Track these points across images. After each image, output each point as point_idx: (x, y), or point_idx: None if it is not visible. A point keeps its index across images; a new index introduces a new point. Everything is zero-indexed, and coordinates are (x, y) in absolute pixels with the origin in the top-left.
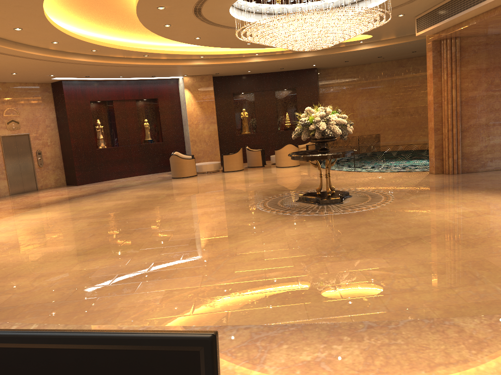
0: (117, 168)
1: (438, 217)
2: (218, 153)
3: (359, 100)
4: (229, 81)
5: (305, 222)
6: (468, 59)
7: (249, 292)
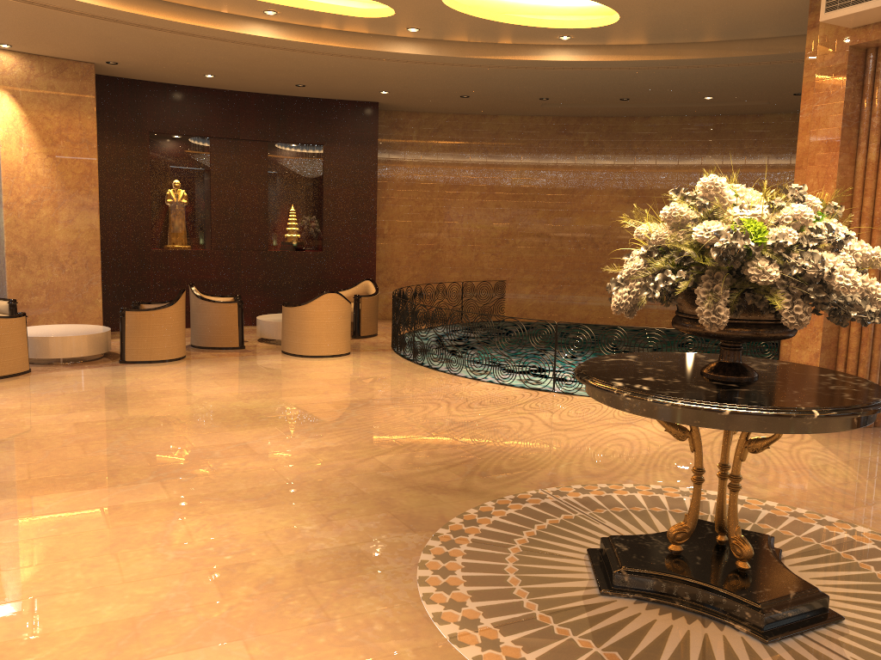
0: None
1: None
2: (97, 297)
3: (466, 197)
4: (142, 96)
5: None
6: None
7: None
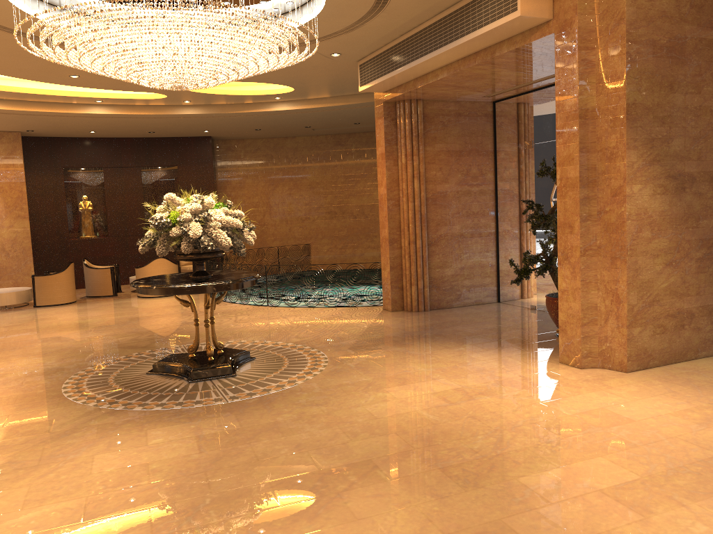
0: None
1: (403, 404)
2: (31, 271)
3: (279, 191)
4: (57, 146)
5: (147, 431)
6: (436, 134)
7: None
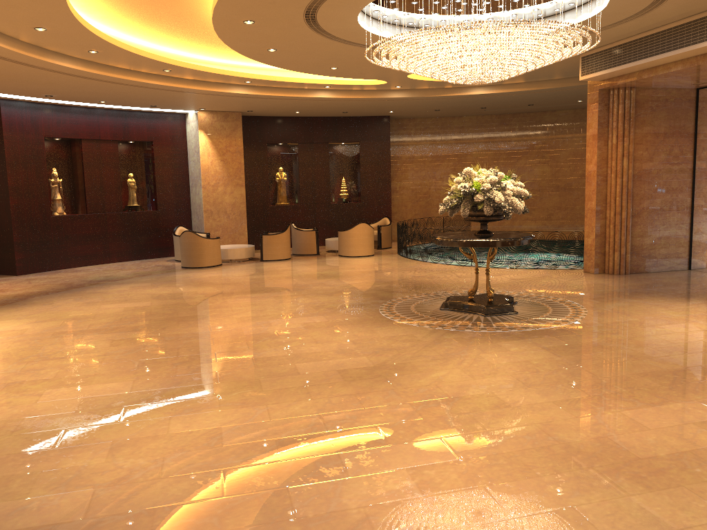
0: (83, 249)
1: (686, 336)
2: (245, 231)
3: (445, 166)
4: (263, 124)
5: (498, 343)
6: (644, 118)
7: (562, 467)
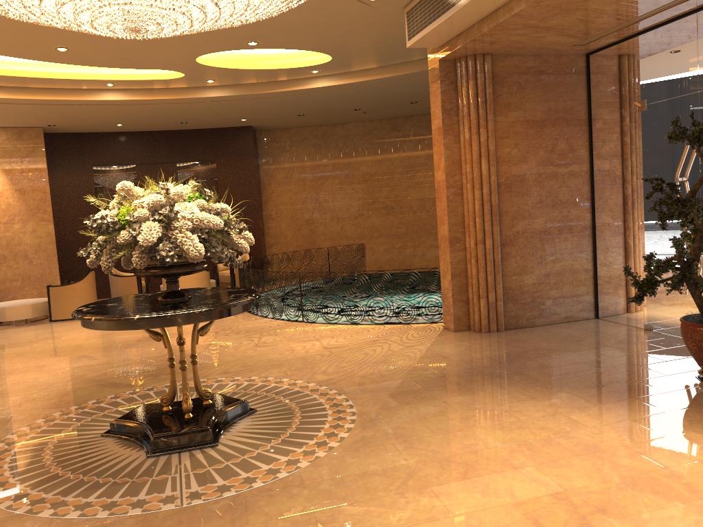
0: None
1: None
2: (56, 279)
3: (329, 185)
4: (86, 142)
5: None
6: (509, 100)
7: None
